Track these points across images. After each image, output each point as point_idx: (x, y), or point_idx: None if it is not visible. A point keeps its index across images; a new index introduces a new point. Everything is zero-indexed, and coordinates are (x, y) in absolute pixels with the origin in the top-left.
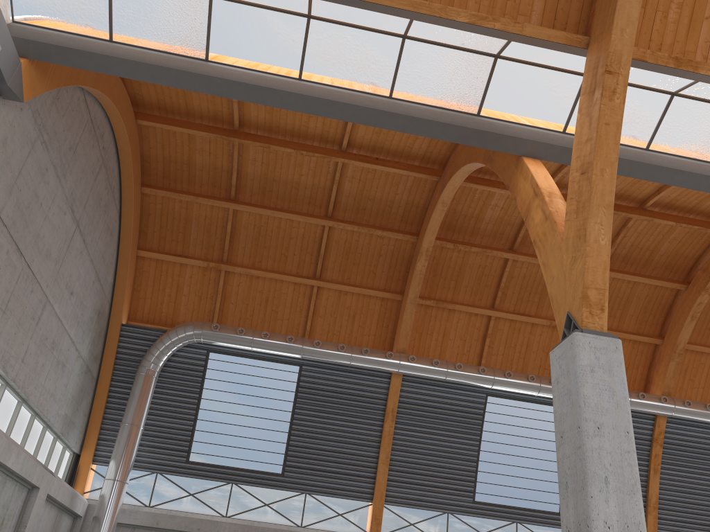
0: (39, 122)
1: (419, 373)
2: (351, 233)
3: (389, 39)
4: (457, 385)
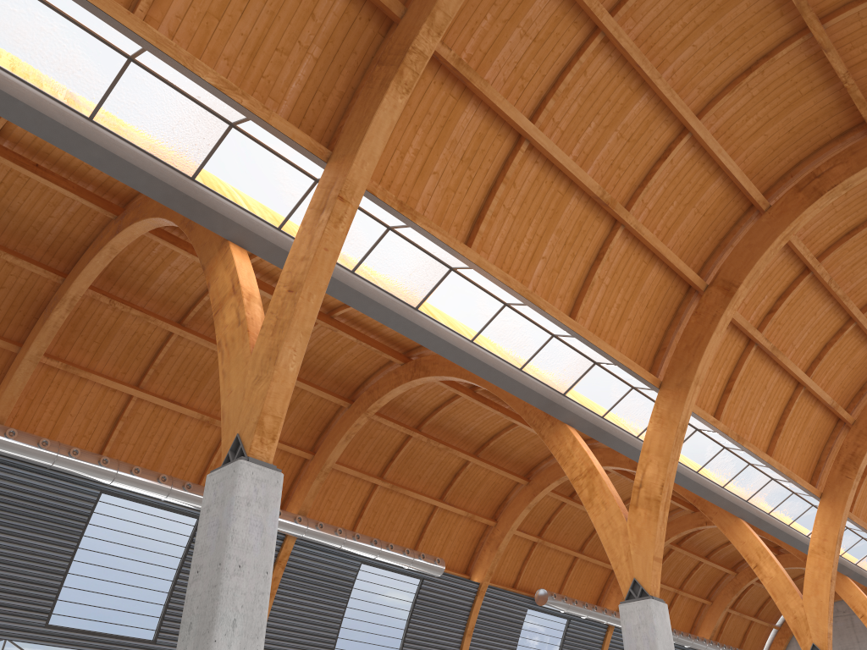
0: None
1: (17, 453)
2: None
3: (110, 52)
4: (65, 475)
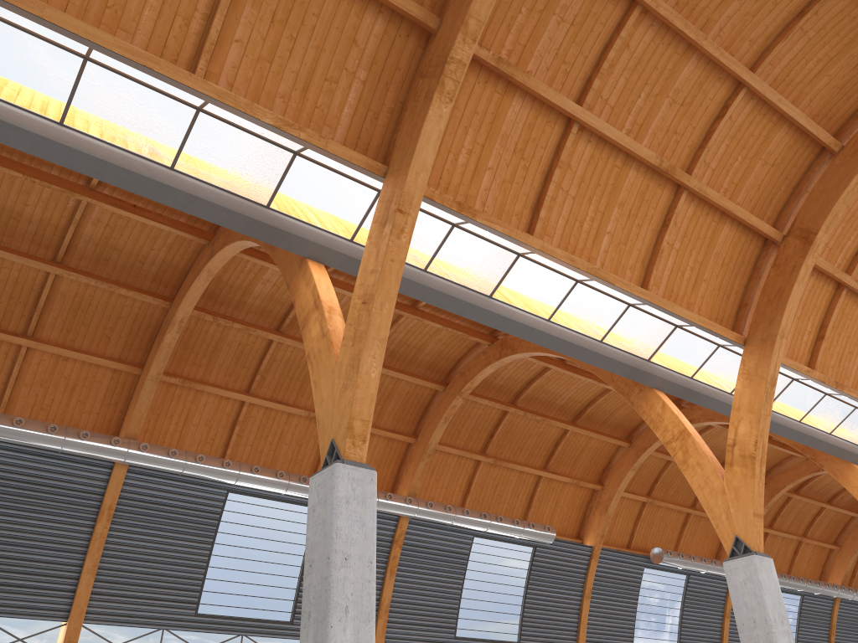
0: None
1: (151, 464)
2: (86, 285)
3: (181, 106)
4: (195, 479)
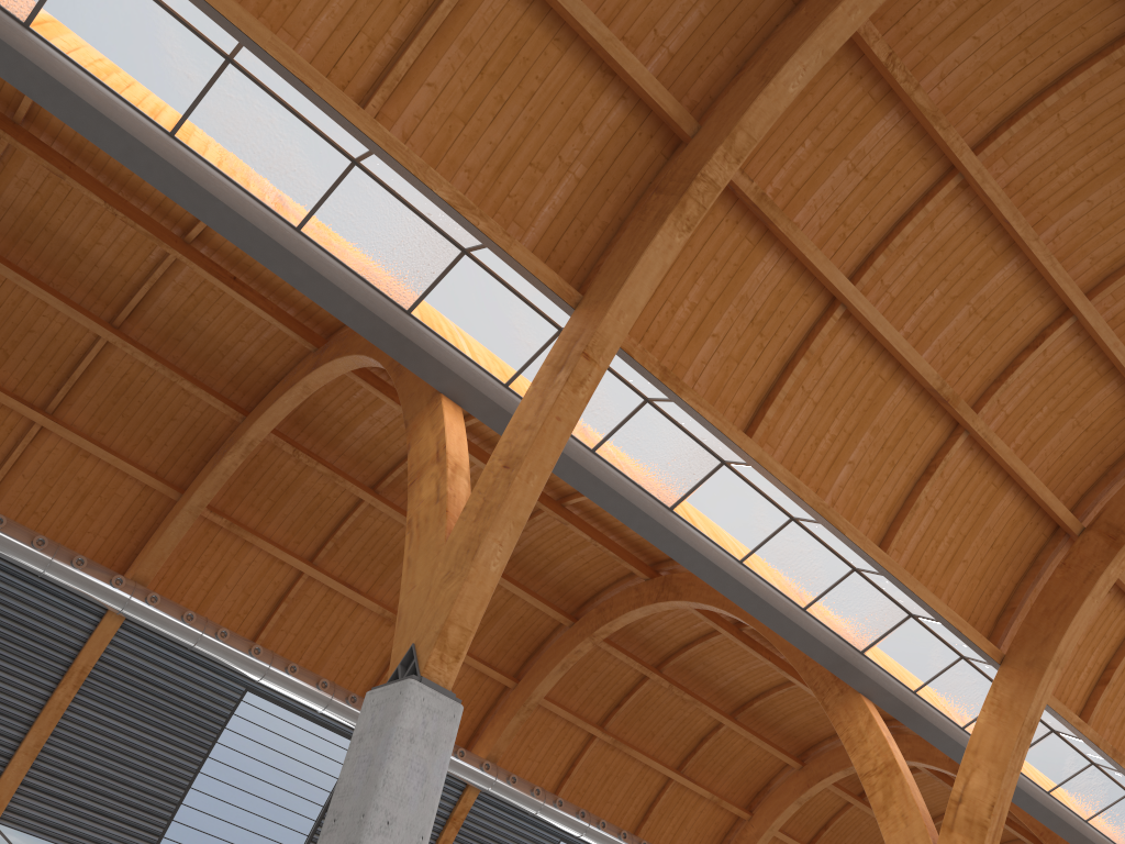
0: None
1: (156, 624)
2: (141, 366)
3: (333, 153)
4: (207, 661)
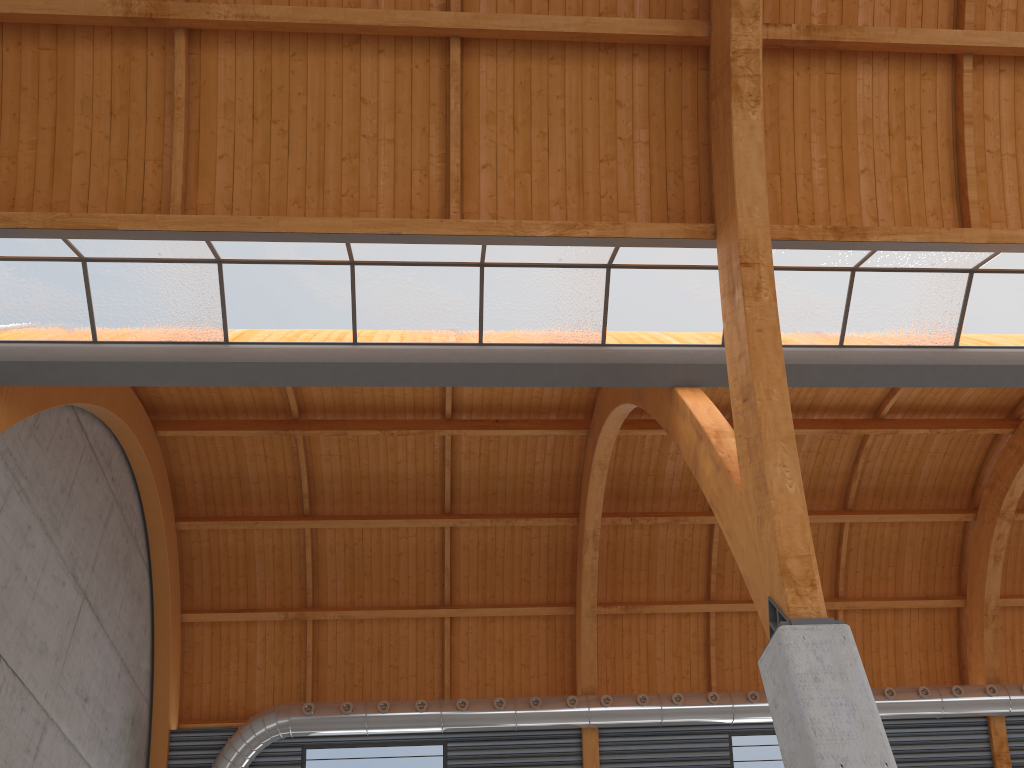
0: (12, 465)
1: (621, 720)
2: (484, 529)
3: (463, 270)
4: (682, 728)
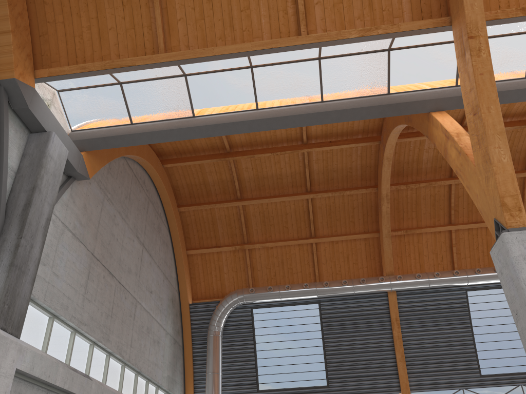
0: (102, 188)
1: (408, 286)
2: (328, 198)
3: (309, 63)
4: (440, 289)
